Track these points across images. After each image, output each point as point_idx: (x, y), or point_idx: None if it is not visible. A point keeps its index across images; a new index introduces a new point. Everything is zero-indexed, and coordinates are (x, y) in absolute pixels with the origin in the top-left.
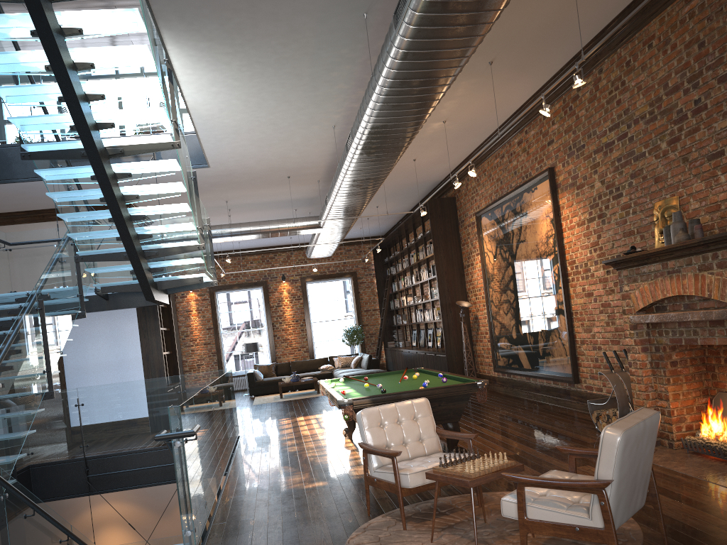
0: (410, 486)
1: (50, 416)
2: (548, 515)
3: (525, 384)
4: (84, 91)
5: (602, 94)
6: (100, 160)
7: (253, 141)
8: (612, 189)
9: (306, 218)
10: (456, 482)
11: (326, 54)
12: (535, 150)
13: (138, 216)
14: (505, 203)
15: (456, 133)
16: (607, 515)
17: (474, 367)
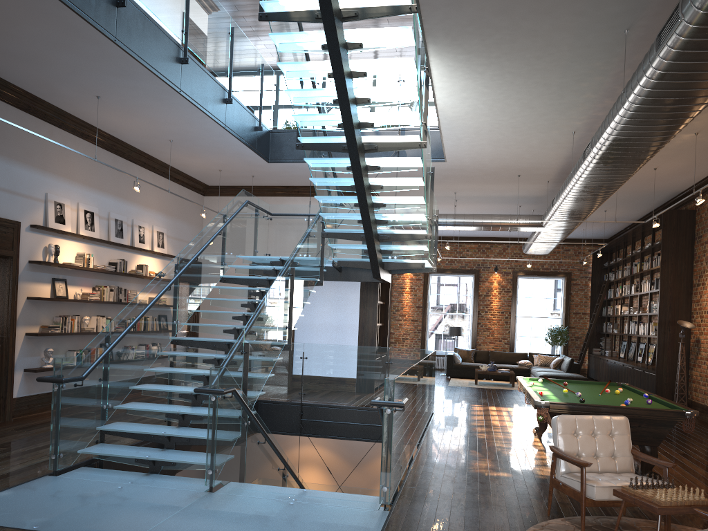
0: (595, 498)
1: (280, 363)
2: None
3: None
4: (354, 95)
5: None
6: (357, 154)
7: (490, 141)
8: None
9: (529, 216)
10: (644, 506)
11: (578, 66)
12: None
13: (378, 204)
14: None
15: (707, 145)
16: None
17: (686, 392)
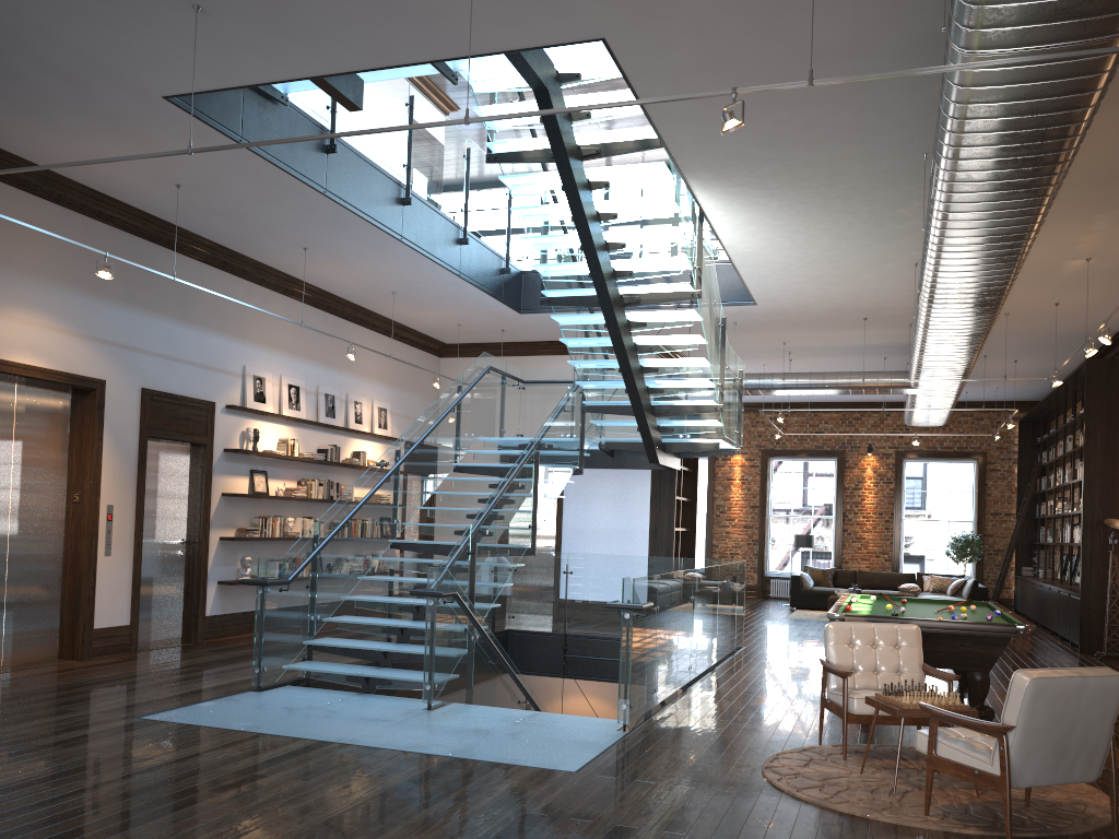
0: (855, 711)
1: (536, 580)
2: (954, 754)
3: None
4: (606, 240)
5: None
6: (612, 310)
7: (808, 278)
8: None
9: (891, 373)
10: (887, 710)
11: (884, 192)
12: None
13: (649, 368)
14: None
15: (1115, 273)
16: (1003, 762)
17: None
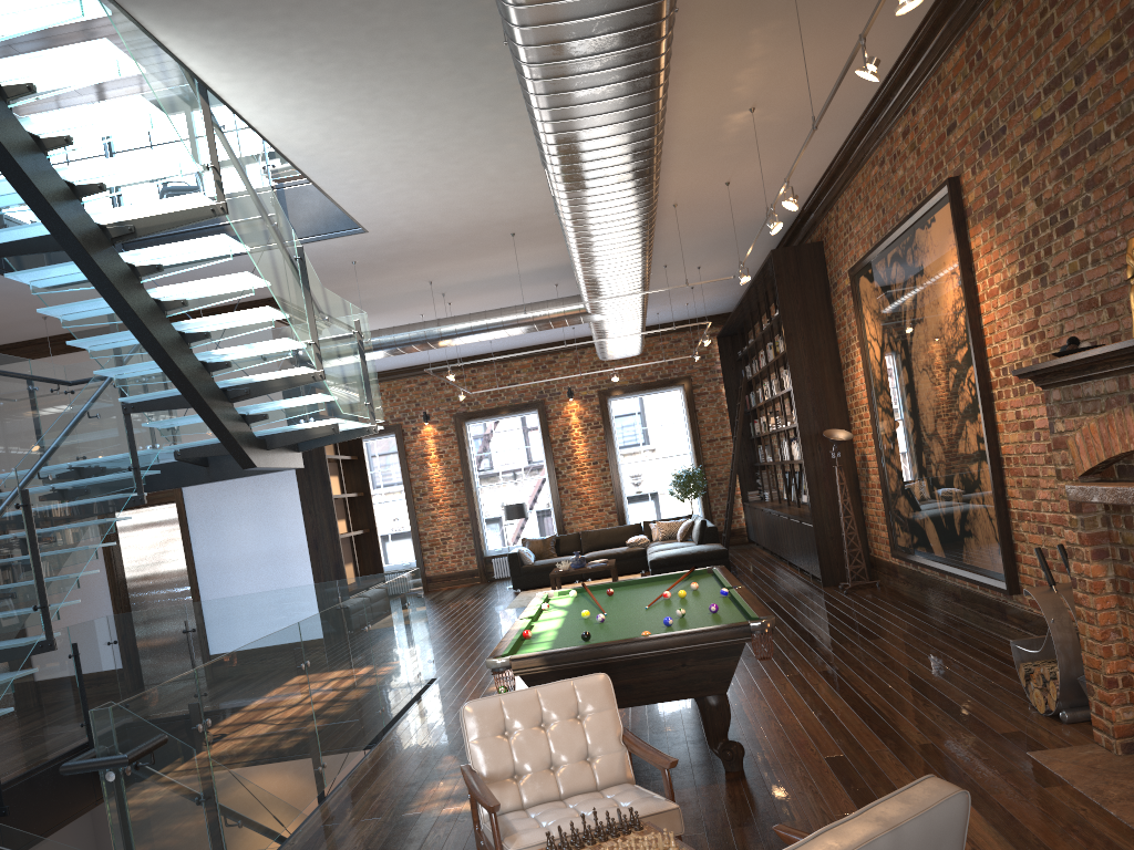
0: None
1: (149, 649)
2: None
3: (939, 585)
4: (38, 135)
5: (1029, 19)
6: (83, 249)
7: (415, 182)
8: (1055, 215)
9: (562, 301)
10: None
11: (455, 11)
12: (929, 146)
13: (196, 335)
14: (890, 250)
15: (786, 128)
16: None
17: (866, 544)
